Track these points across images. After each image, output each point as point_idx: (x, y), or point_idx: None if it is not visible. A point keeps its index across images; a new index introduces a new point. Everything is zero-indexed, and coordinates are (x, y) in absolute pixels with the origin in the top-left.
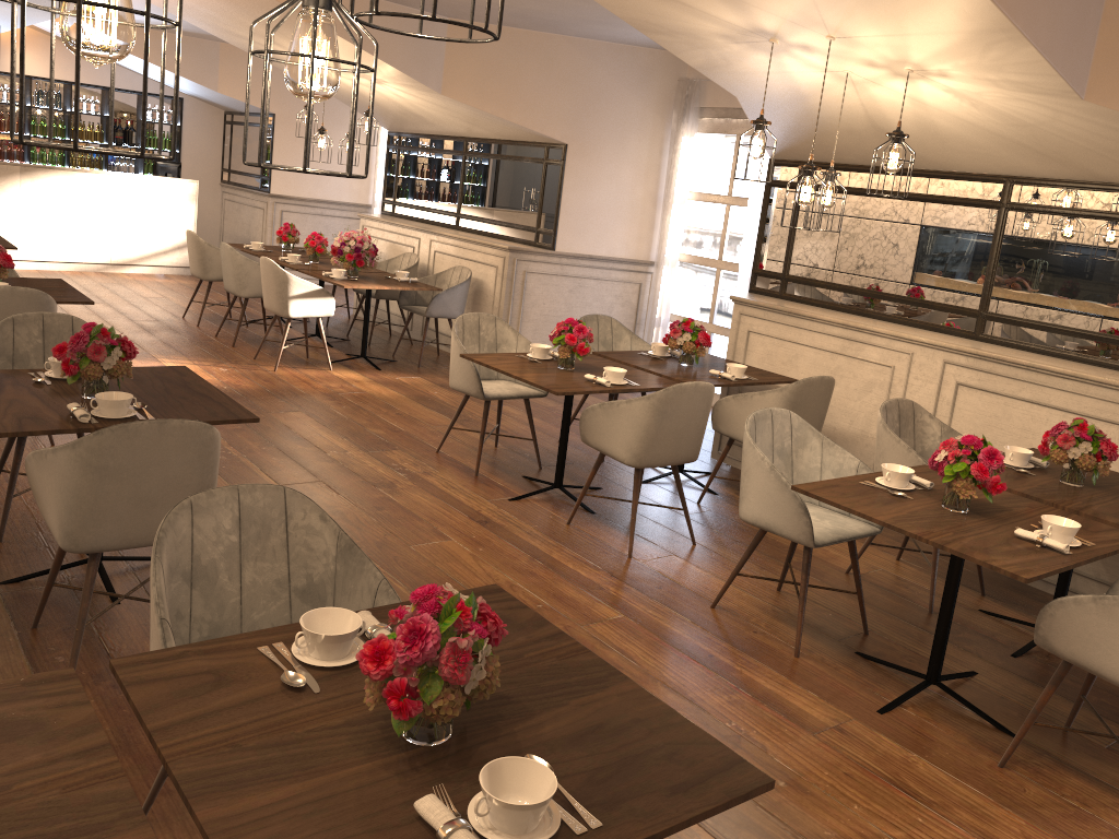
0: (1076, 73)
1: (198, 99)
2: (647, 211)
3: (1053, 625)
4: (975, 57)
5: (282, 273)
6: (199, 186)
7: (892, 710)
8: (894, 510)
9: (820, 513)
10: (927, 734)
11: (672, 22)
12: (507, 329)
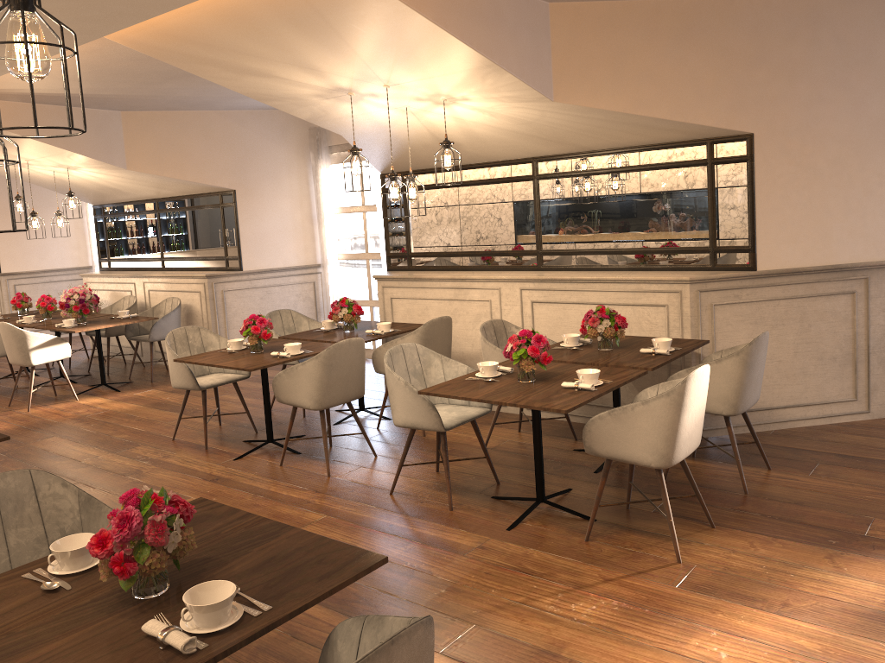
0: (544, 85)
1: None
2: (307, 228)
3: (592, 437)
4: (479, 85)
5: (19, 332)
6: None
7: (516, 526)
8: (486, 390)
9: (449, 409)
10: (539, 534)
11: (279, 91)
12: (210, 334)
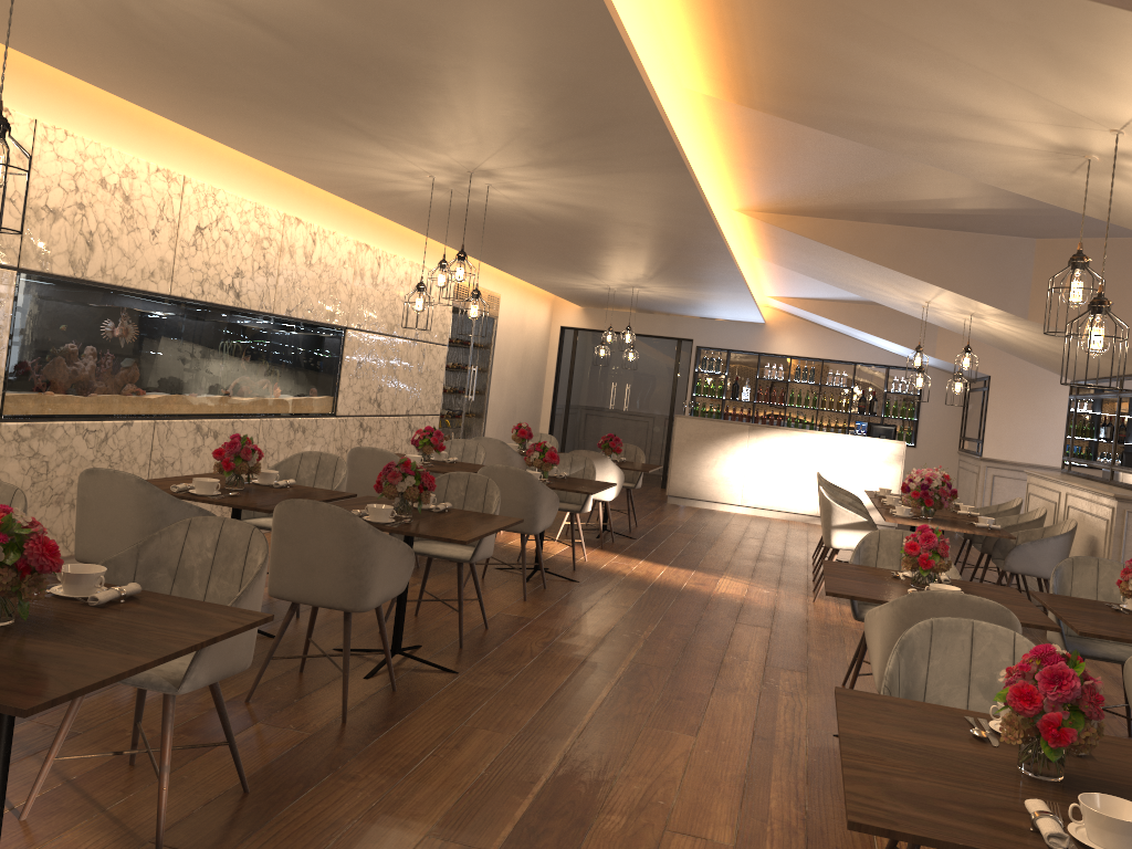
0: None
1: (938, 370)
2: None
3: None
4: None
5: (826, 501)
6: (935, 453)
7: None
8: (906, 737)
9: None
10: None
11: (999, 166)
12: None
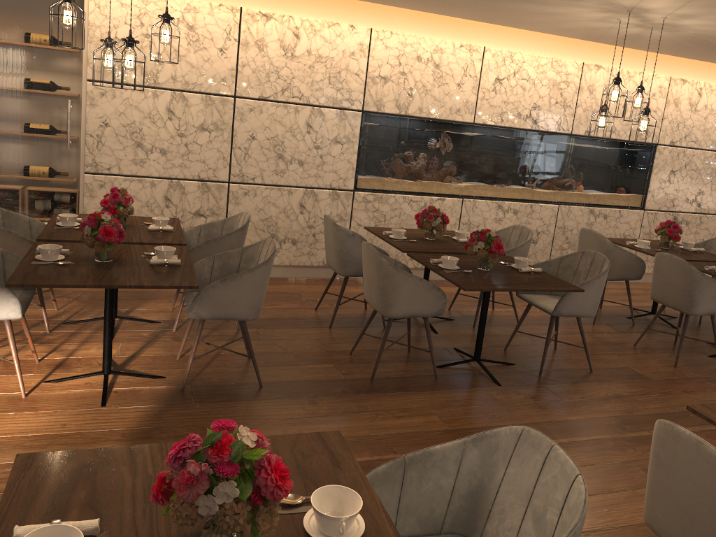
0: None
1: None
2: None
3: None
4: None
5: None
6: None
7: None
8: None
9: None
10: None
11: None
12: None
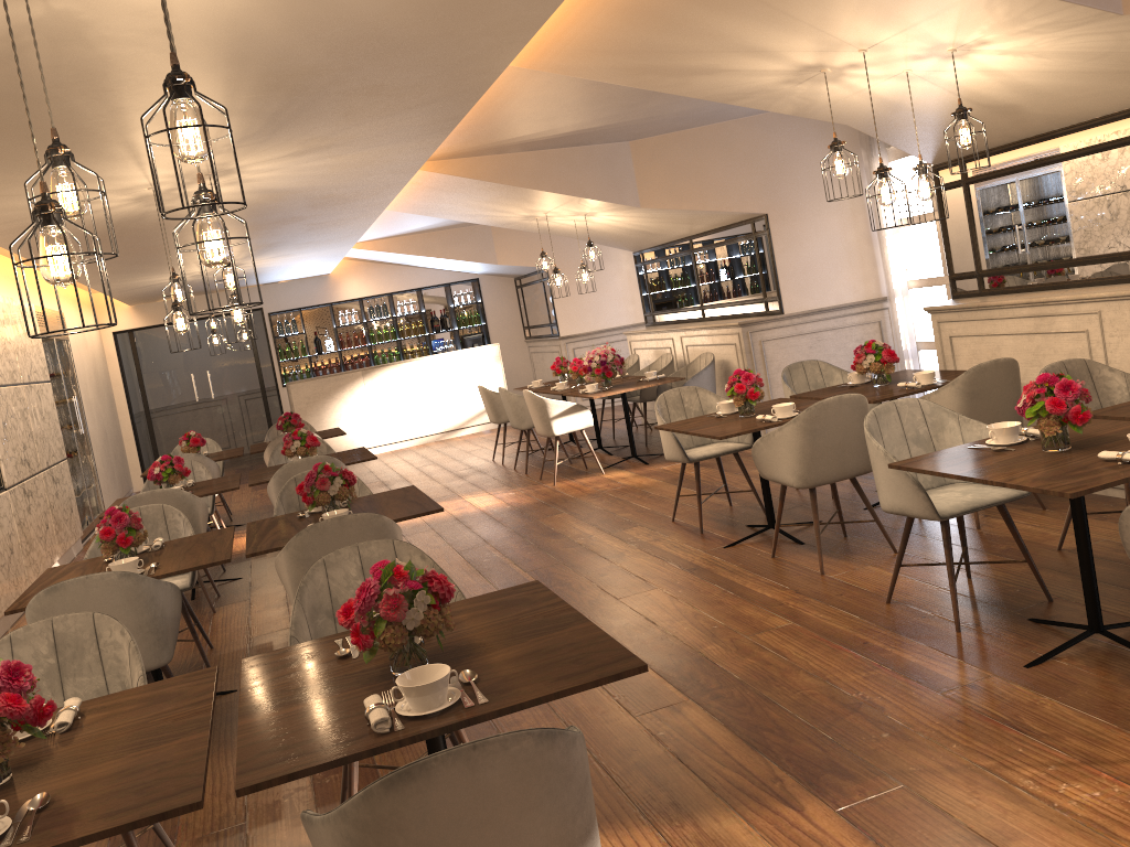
0: None
1: (490, 275)
2: (864, 250)
3: None
4: (989, 19)
5: (539, 399)
6: (508, 347)
7: (1042, 663)
8: (981, 463)
9: (967, 490)
10: (1071, 679)
11: (739, 87)
12: (709, 395)
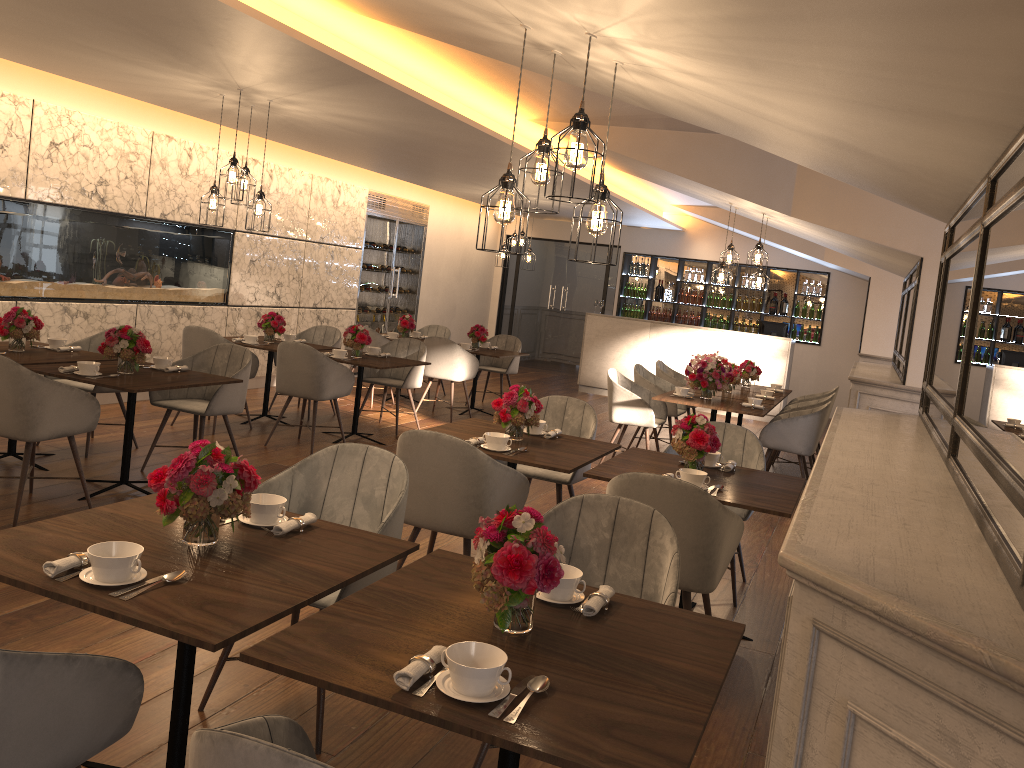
0: None
1: (844, 273)
2: None
3: None
4: None
5: (609, 381)
6: (838, 351)
7: None
8: (145, 515)
9: None
10: None
11: (542, 65)
12: (591, 417)
